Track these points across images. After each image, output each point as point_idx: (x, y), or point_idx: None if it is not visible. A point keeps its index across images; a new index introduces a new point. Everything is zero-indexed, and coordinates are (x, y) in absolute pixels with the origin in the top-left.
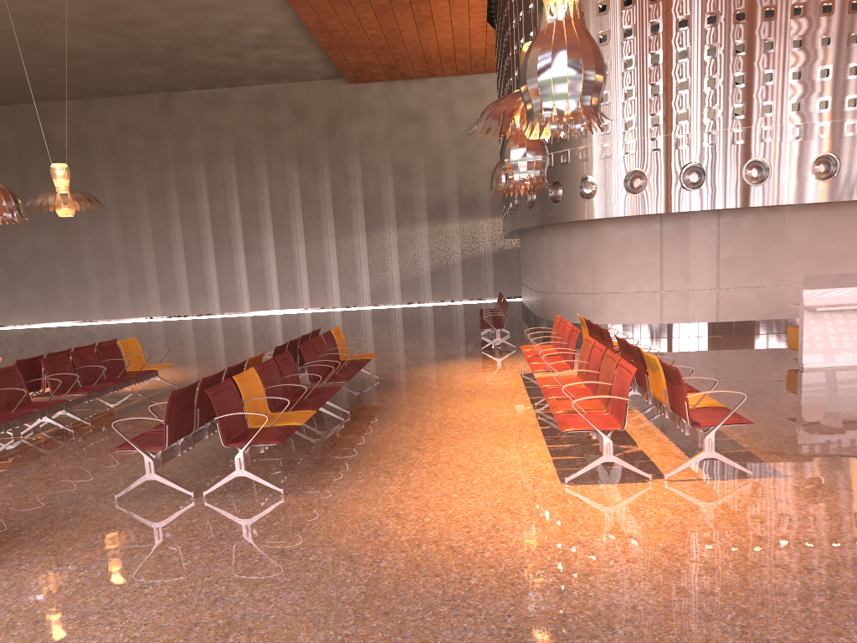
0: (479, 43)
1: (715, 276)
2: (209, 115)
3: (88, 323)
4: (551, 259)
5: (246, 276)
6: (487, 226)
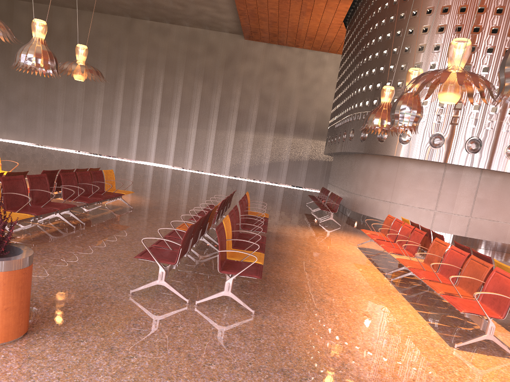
0: (332, 34)
1: (470, 209)
2: (155, 38)
3: (51, 148)
4: (365, 175)
5: (156, 141)
6: (309, 143)
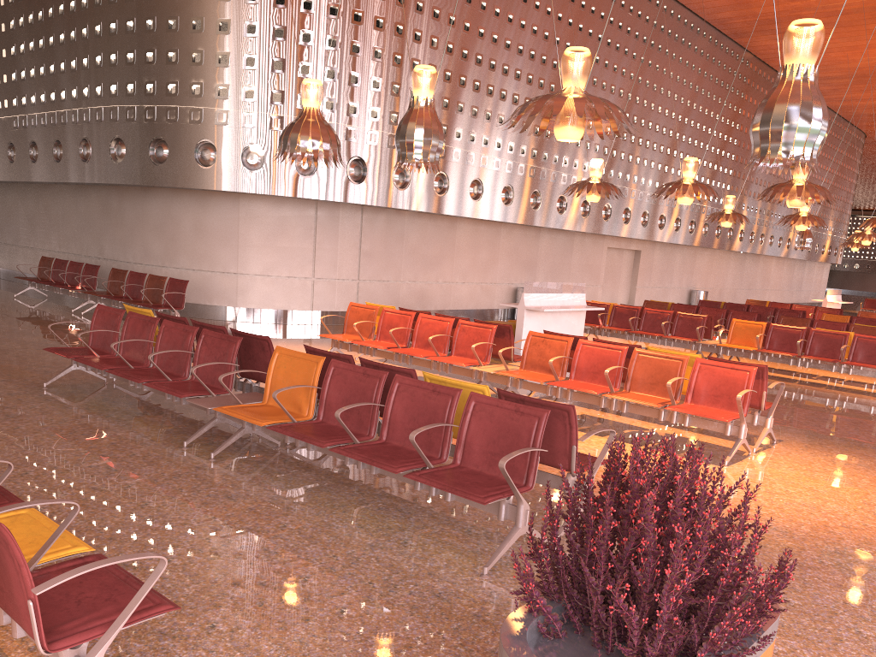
0: None
1: (357, 268)
2: None
3: None
4: (168, 227)
5: None
6: None
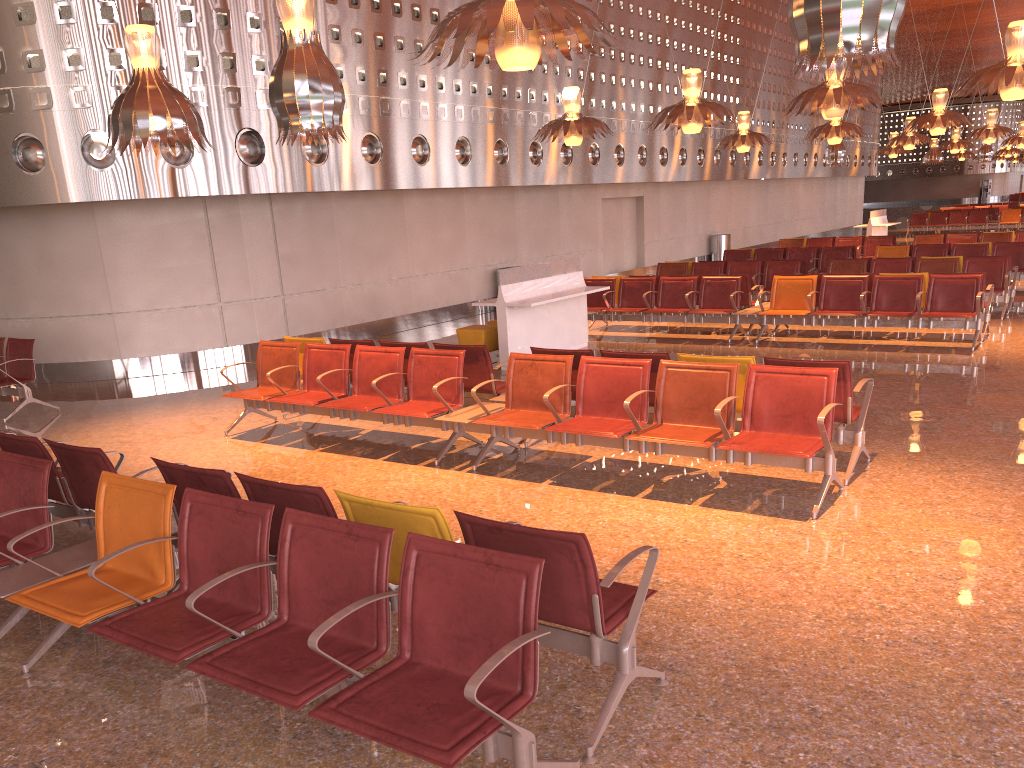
0: None
1: (278, 280)
2: None
3: None
4: (2, 264)
5: None
6: None
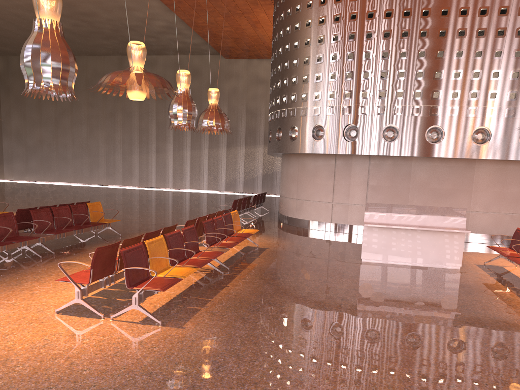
0: None
1: (365, 197)
2: None
3: (64, 184)
4: (282, 175)
5: (155, 166)
6: None
